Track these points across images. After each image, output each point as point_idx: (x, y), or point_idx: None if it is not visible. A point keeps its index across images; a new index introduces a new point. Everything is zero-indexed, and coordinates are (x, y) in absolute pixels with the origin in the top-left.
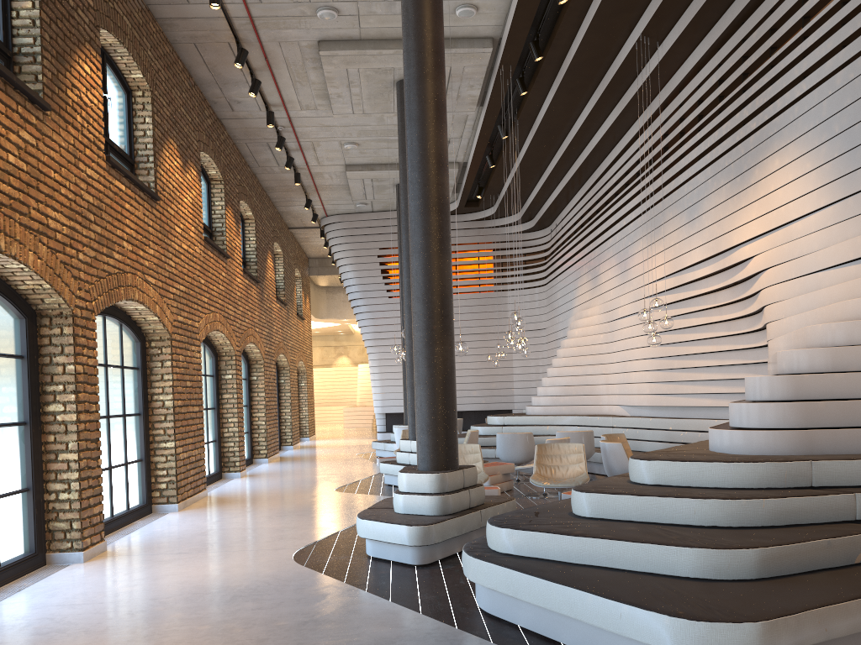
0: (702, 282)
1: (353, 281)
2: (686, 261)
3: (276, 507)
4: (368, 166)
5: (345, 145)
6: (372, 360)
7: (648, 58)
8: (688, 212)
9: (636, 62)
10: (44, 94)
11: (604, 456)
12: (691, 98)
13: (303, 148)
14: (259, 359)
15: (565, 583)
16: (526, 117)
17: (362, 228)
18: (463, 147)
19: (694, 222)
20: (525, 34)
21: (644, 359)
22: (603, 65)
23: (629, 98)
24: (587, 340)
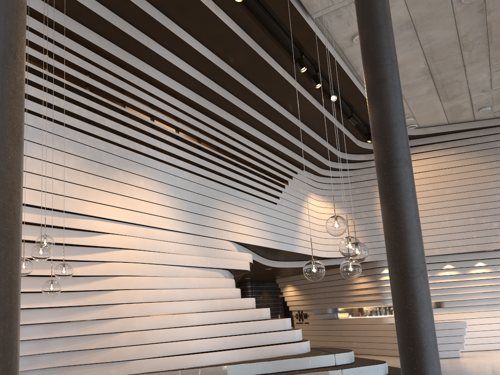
0: None
1: None
2: None
3: None
4: None
5: None
6: None
7: None
8: None
9: None
10: None
11: None
12: None
13: None
14: None
15: None
16: None
17: None
18: None
19: None
20: None
21: None
22: None
23: None
24: None
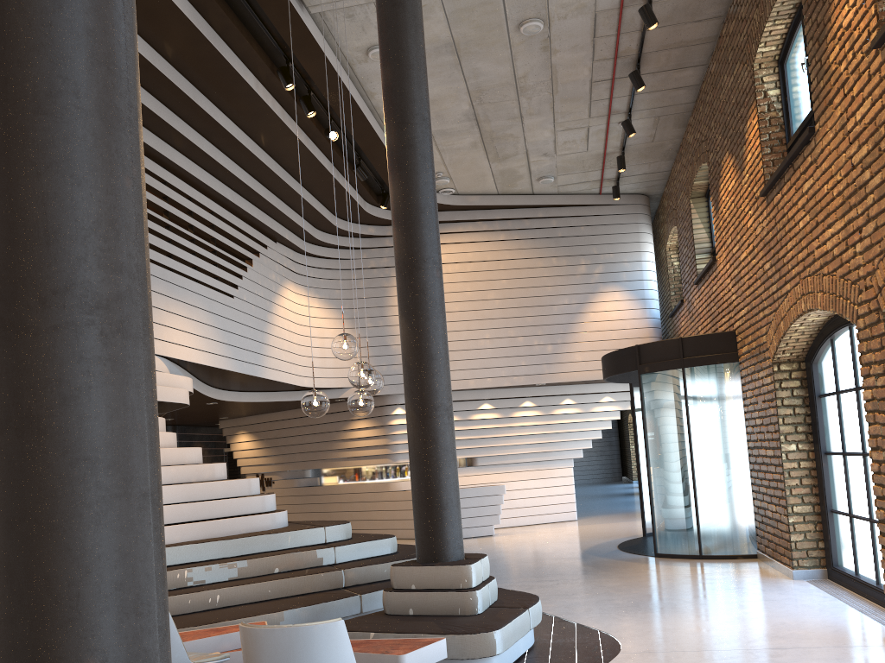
0: None
1: None
2: None
3: None
4: None
5: None
6: None
7: None
8: None
9: None
10: (817, 109)
11: None
12: None
13: None
14: None
15: None
16: None
17: None
18: None
19: None
20: None
21: None
22: None
23: None
24: None
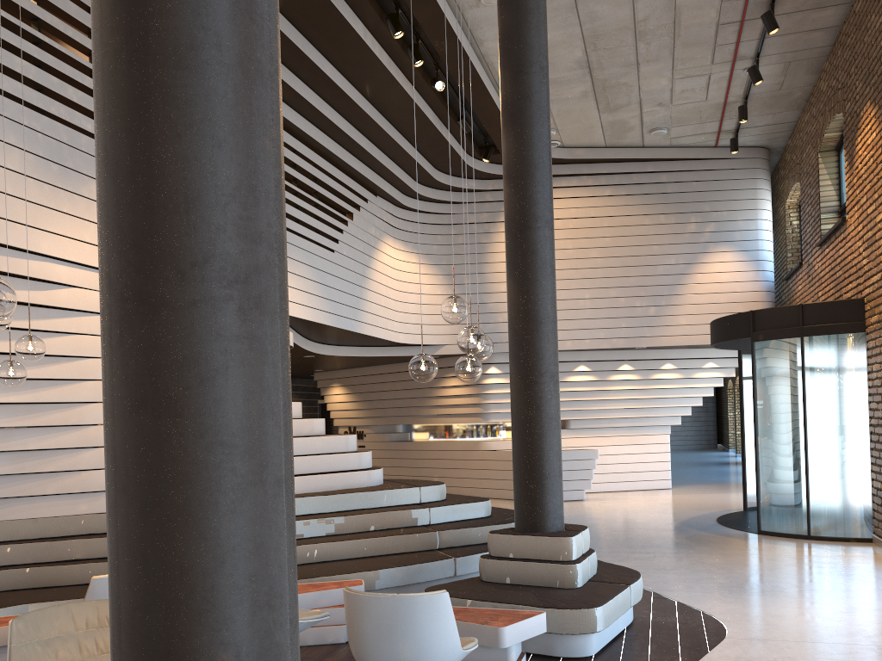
0: None
1: None
2: None
3: None
4: None
5: None
6: None
7: None
8: None
9: None
10: None
11: None
12: None
13: None
14: None
15: None
16: None
17: None
18: None
19: None
20: None
21: None
22: None
23: None
24: None
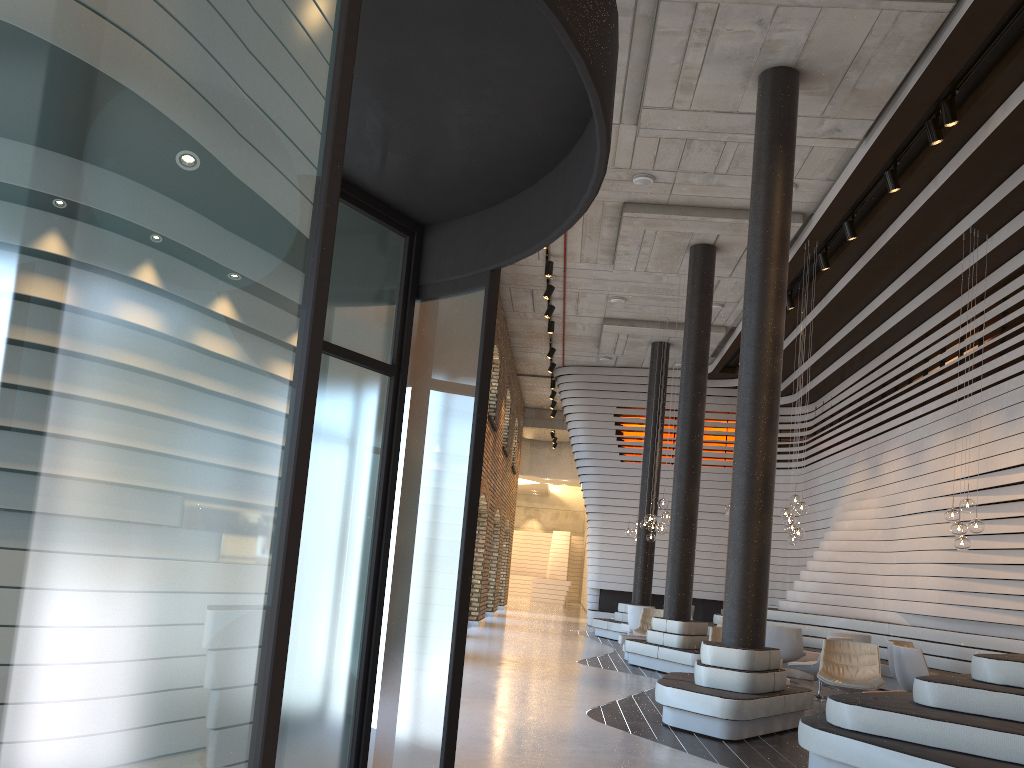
0: (1018, 487)
1: (583, 439)
2: (1001, 463)
3: (528, 670)
4: (628, 321)
5: (612, 299)
6: (593, 528)
7: (973, 248)
8: (1007, 411)
9: (958, 251)
10: None
11: (897, 662)
12: (1019, 294)
13: (566, 297)
14: (483, 512)
15: (932, 759)
16: (818, 290)
17: (601, 383)
18: (737, 312)
19: (1015, 422)
20: (842, 214)
21: (934, 564)
22: (919, 250)
23: (943, 285)
24: (860, 535)
